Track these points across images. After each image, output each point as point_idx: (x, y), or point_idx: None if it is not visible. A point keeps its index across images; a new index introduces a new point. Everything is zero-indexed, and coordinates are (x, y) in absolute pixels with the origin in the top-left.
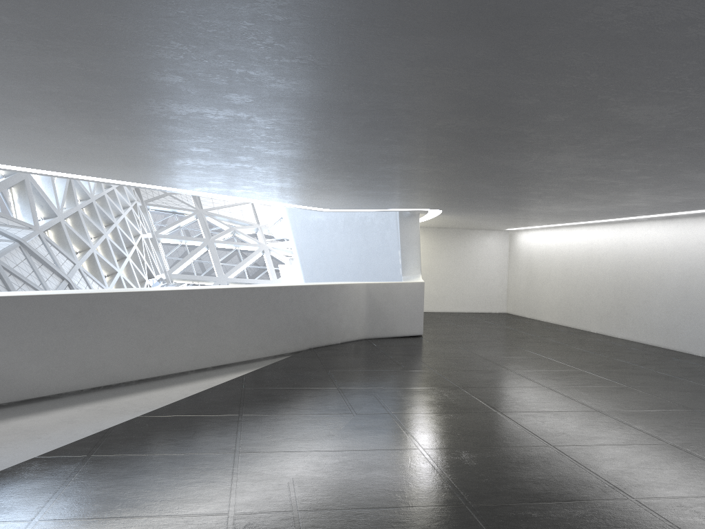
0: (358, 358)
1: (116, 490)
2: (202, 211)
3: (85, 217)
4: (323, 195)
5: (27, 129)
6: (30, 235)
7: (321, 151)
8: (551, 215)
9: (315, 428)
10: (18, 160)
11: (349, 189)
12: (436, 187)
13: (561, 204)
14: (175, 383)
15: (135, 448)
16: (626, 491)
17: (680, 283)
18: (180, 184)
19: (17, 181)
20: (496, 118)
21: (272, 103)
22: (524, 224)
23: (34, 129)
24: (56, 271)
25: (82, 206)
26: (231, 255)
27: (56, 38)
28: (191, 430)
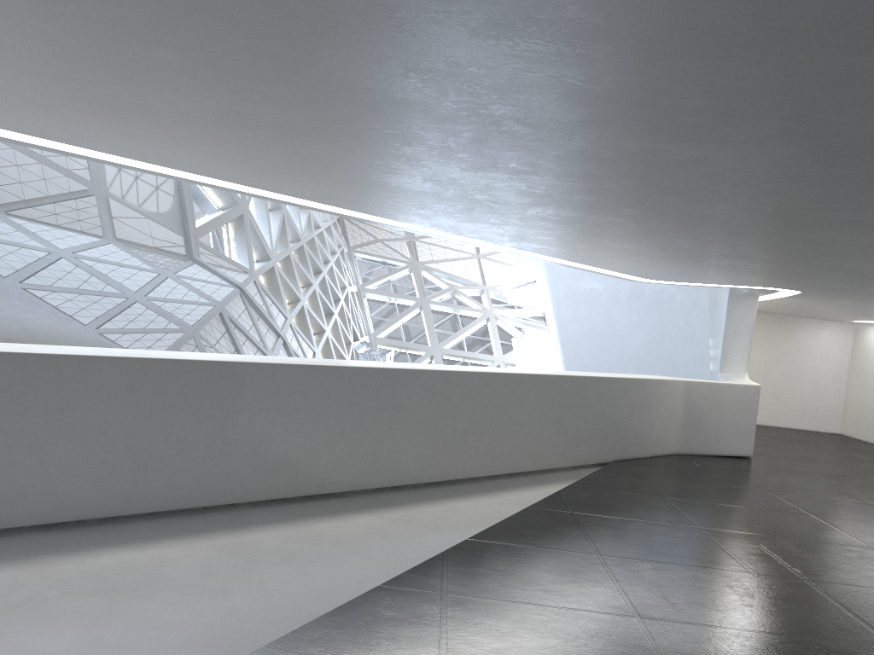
0: (691, 483)
1: None
2: (417, 264)
3: (295, 262)
4: (666, 263)
5: (395, 160)
6: (247, 281)
7: (753, 208)
8: None
9: (715, 590)
10: (334, 196)
11: (713, 258)
12: (844, 264)
13: None
14: (474, 492)
15: (495, 589)
16: None
17: None
18: (496, 236)
19: (236, 216)
20: None
21: (785, 142)
22: None
23: (403, 161)
24: (272, 326)
25: (294, 249)
26: (448, 321)
27: (604, 40)
28: (550, 571)
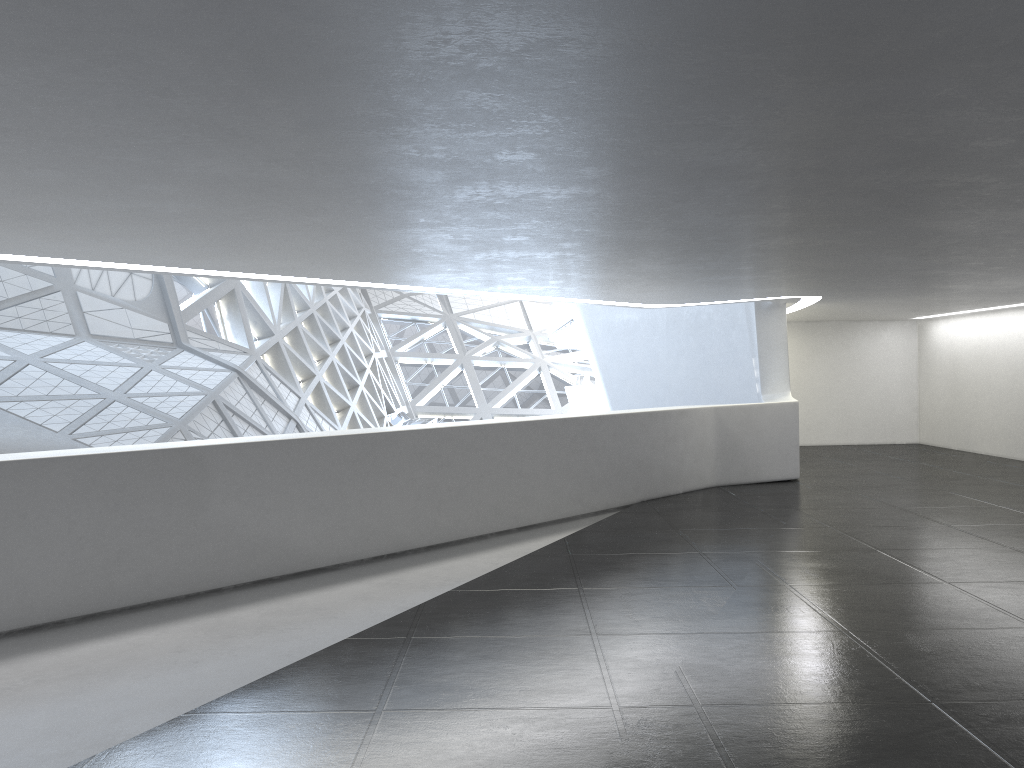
0: (715, 513)
1: (459, 678)
2: (452, 317)
3: (305, 334)
4: (657, 287)
5: (313, 229)
6: (247, 362)
7: (676, 228)
8: (992, 293)
9: (687, 604)
10: (281, 267)
11: (696, 276)
12: (824, 265)
13: (1013, 277)
14: (476, 549)
15: (461, 628)
16: None
17: None
18: (467, 283)
19: (226, 291)
20: (944, 167)
21: (636, 174)
22: (944, 309)
23: (321, 229)
24: (281, 408)
25: (302, 319)
26: (495, 377)
27: (405, 125)
28: (524, 608)
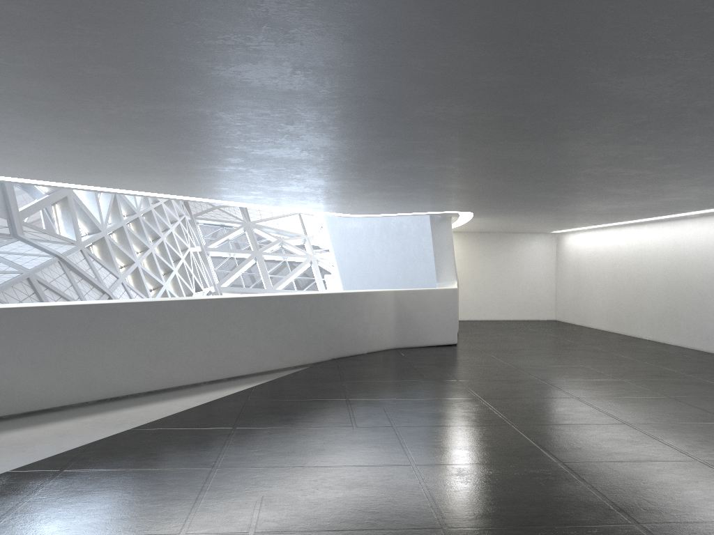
0: (380, 368)
1: (72, 507)
2: (249, 224)
3: (130, 232)
4: (339, 199)
5: (1, 136)
6: (71, 251)
7: (308, 149)
8: (591, 214)
9: (307, 441)
10: (14, 170)
11: (362, 192)
12: (453, 186)
13: (595, 201)
14: (183, 395)
15: (112, 462)
16: (633, 515)
17: None
18: (186, 191)
19: (60, 198)
20: (475, 101)
21: (227, 95)
22: (567, 225)
23: (8, 136)
24: (96, 285)
25: (128, 221)
26: (279, 267)
27: None
28: (177, 444)
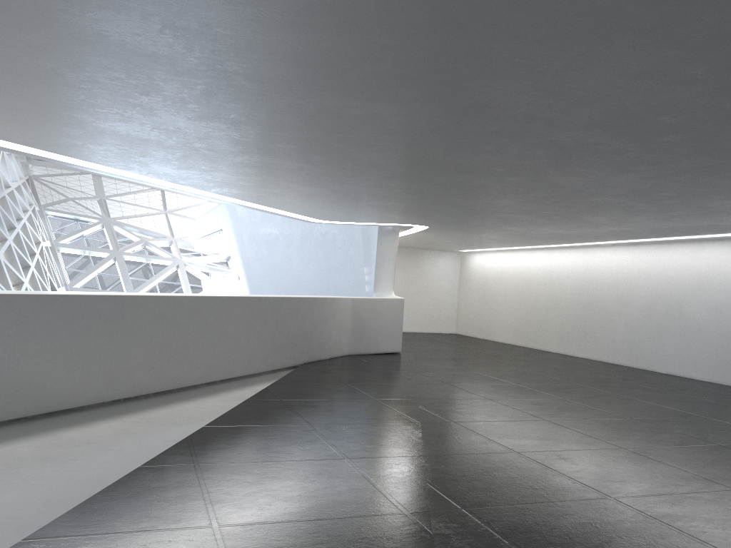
0: (363, 372)
1: (265, 495)
2: (109, 220)
3: None
4: (337, 205)
5: (131, 108)
6: None
7: (406, 156)
8: (528, 236)
9: (396, 435)
10: (61, 143)
11: (372, 199)
12: (460, 202)
13: (556, 225)
14: (198, 395)
15: (236, 456)
16: (725, 483)
17: (644, 305)
18: (204, 183)
19: None
20: (620, 134)
21: (434, 102)
22: (487, 245)
23: (137, 110)
24: None
25: None
26: (142, 269)
27: (325, 14)
28: (275, 439)
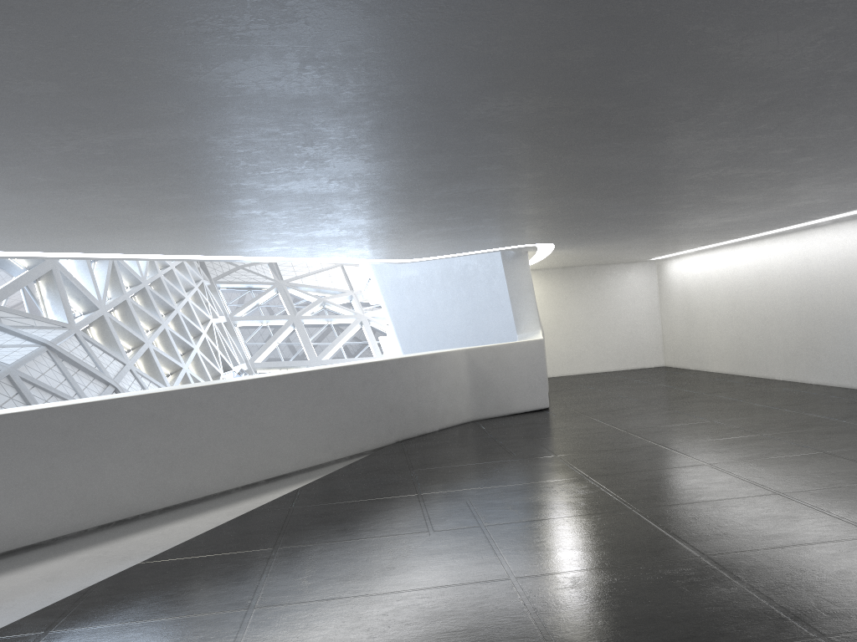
0: (457, 449)
1: None
2: (282, 283)
3: (135, 306)
4: (386, 242)
5: None
6: (62, 336)
7: (338, 177)
8: (699, 232)
9: (372, 558)
10: None
11: (414, 229)
12: (528, 212)
13: (706, 214)
14: (210, 508)
15: (114, 613)
16: (814, 623)
17: None
18: (191, 248)
19: (43, 272)
20: (551, 90)
21: (217, 110)
22: (670, 249)
23: None
24: (97, 376)
25: (132, 293)
26: (323, 332)
27: None
28: (201, 579)
